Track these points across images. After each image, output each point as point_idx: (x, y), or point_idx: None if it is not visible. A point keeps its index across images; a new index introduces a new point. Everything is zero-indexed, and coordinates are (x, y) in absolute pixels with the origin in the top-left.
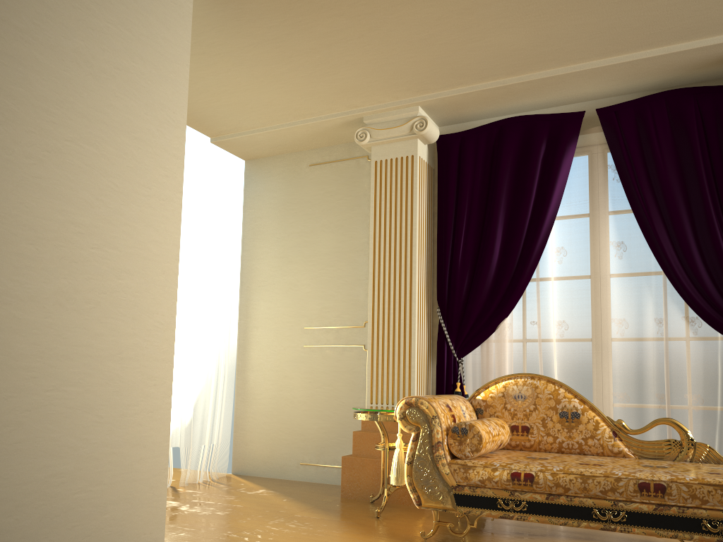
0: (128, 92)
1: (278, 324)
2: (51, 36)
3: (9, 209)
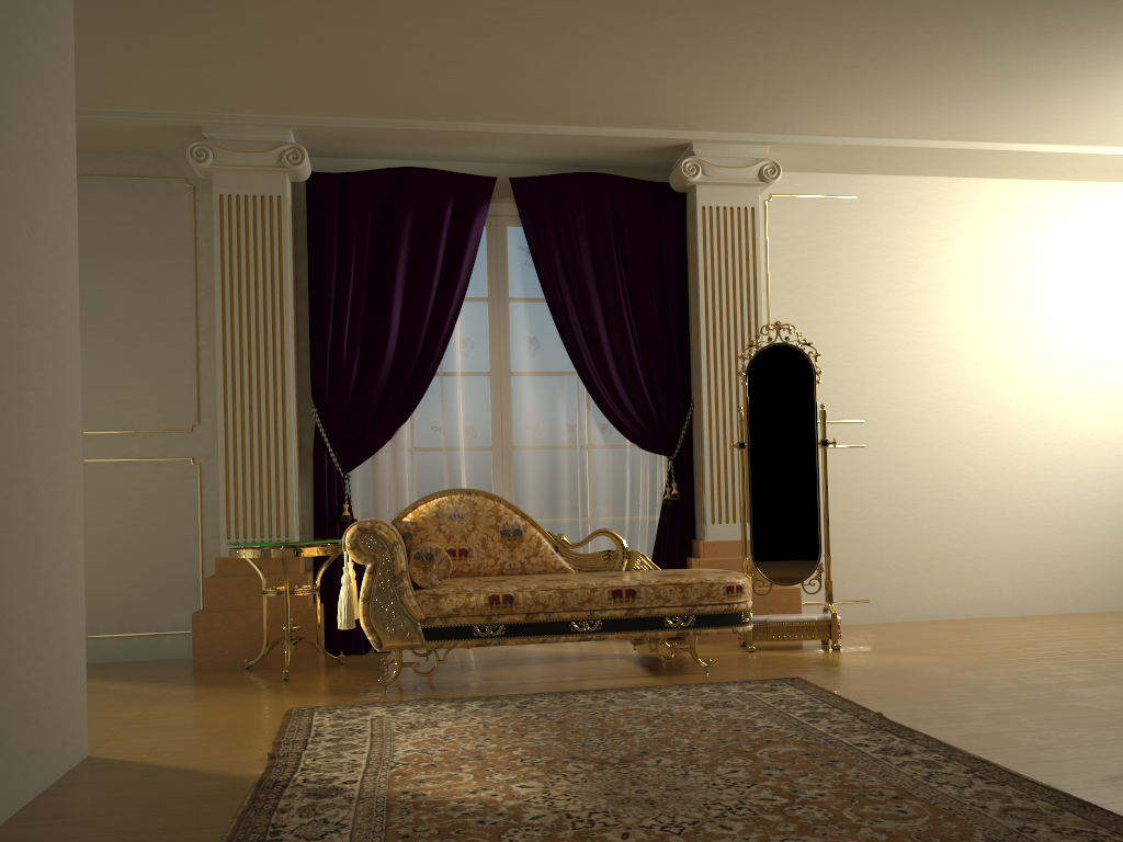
0: (35, 89)
1: None
2: None
3: None
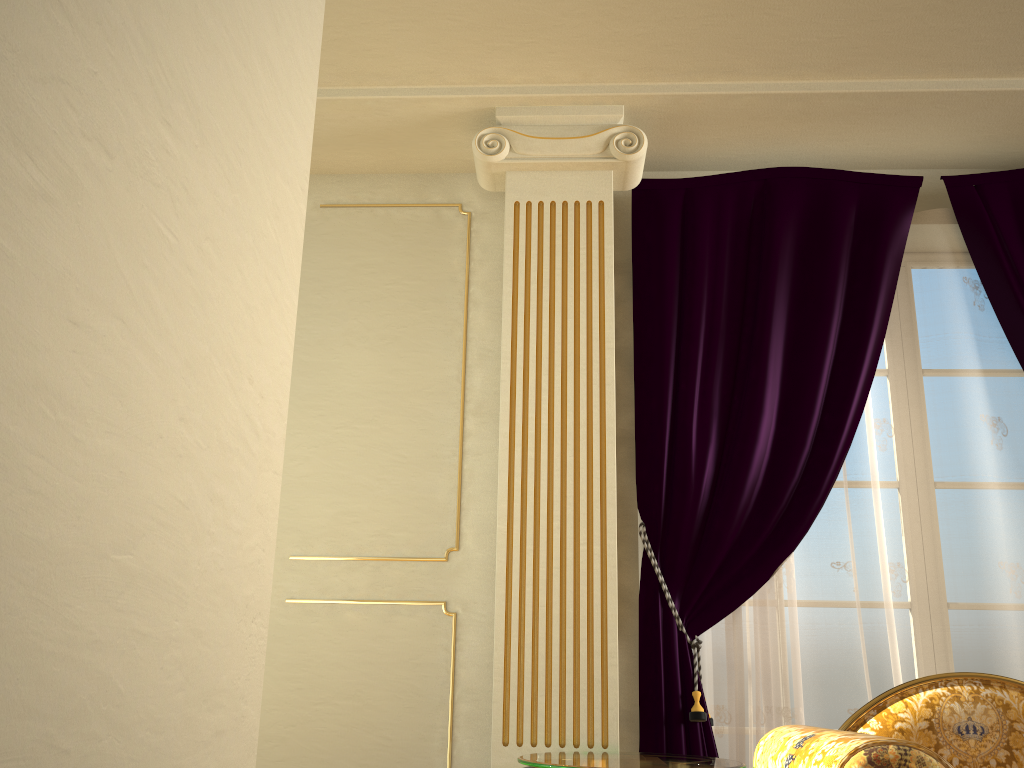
0: None
1: None
2: None
3: None
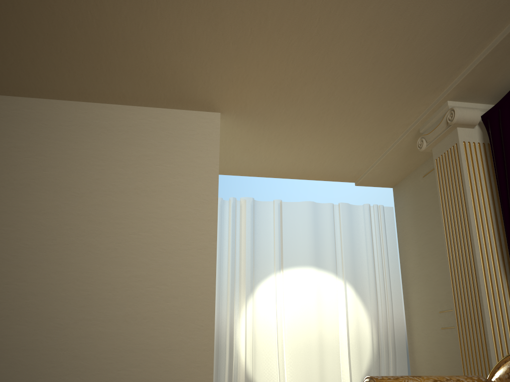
0: (171, 195)
1: (424, 311)
2: (121, 186)
3: (97, 277)
